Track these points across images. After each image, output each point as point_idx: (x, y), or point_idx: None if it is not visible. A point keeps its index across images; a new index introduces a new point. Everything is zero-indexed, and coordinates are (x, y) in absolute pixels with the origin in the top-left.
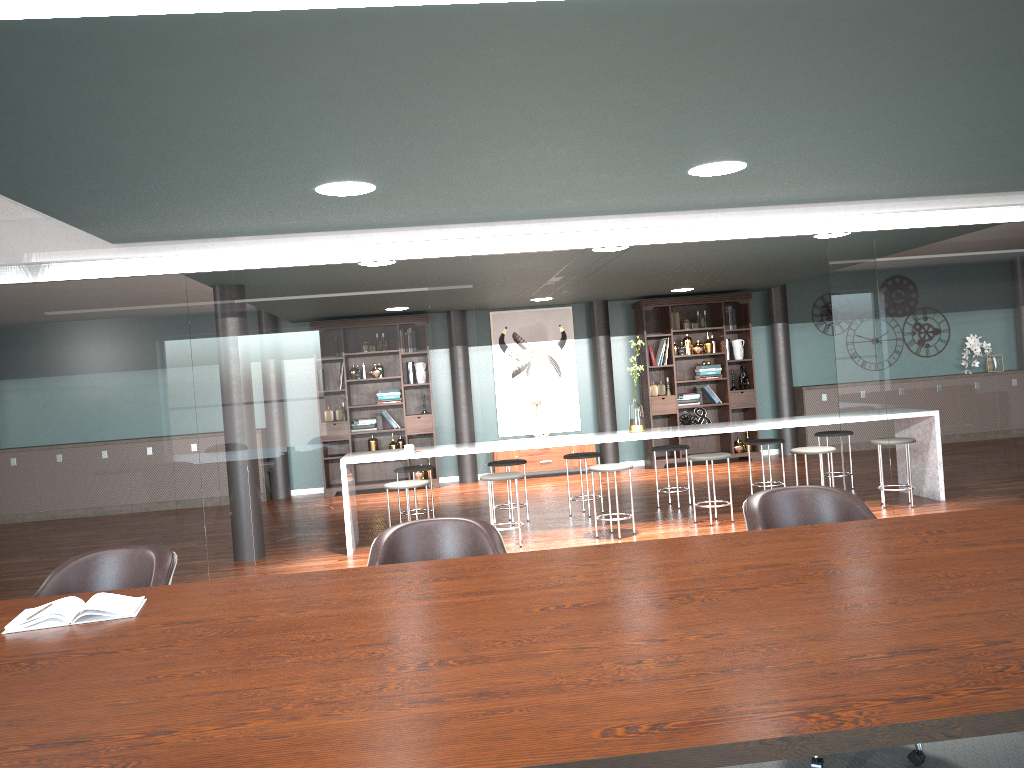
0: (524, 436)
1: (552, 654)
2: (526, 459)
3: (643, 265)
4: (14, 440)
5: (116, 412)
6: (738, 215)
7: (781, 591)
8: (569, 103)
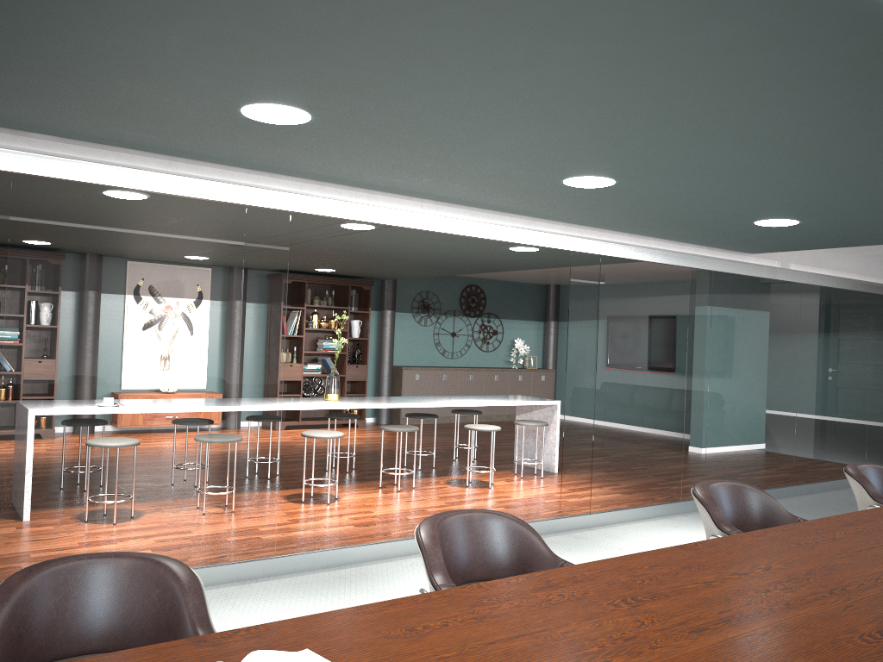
0: None
1: None
2: None
3: (346, 245)
4: None
5: None
6: (521, 222)
7: None
8: (645, 95)
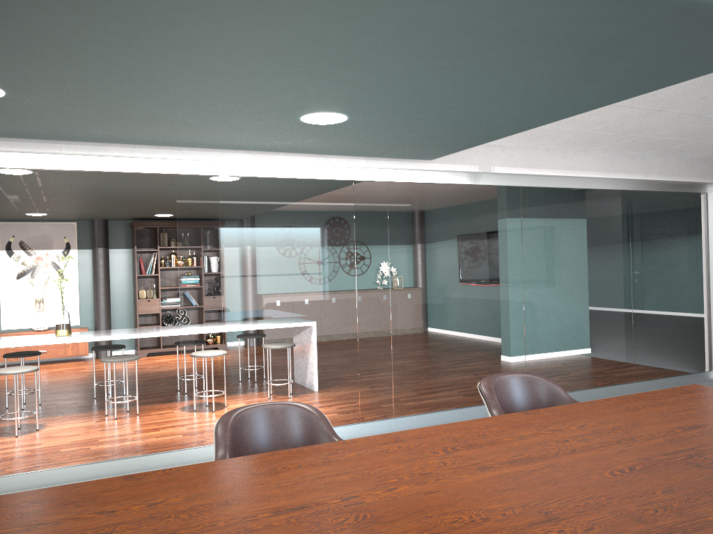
0: (27, 329)
1: None
2: (23, 349)
3: (84, 191)
4: None
5: None
6: (84, 149)
7: None
8: None
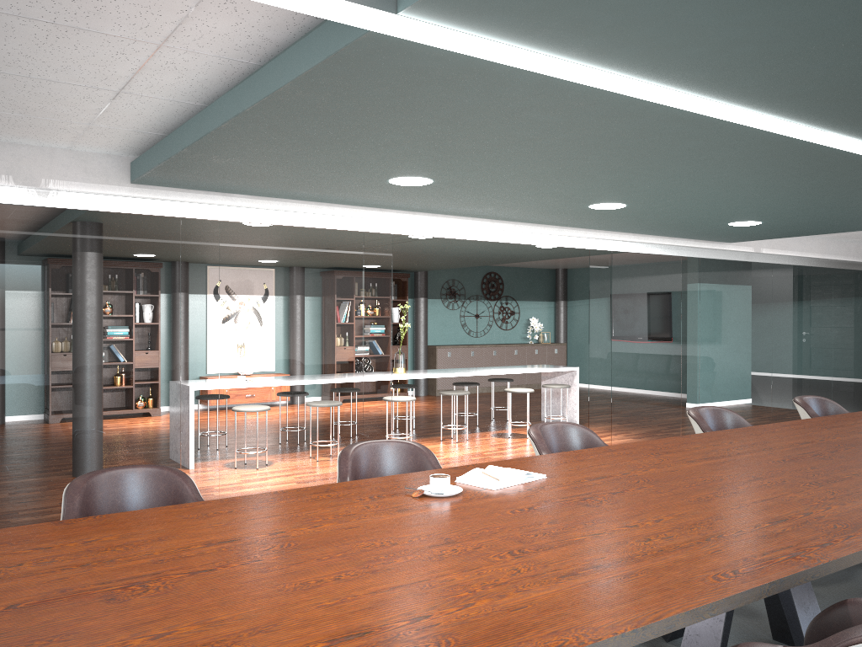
0: None
1: (852, 477)
2: None
3: (403, 248)
4: (6, 355)
5: (109, 334)
6: (552, 230)
7: (852, 451)
8: (649, 167)
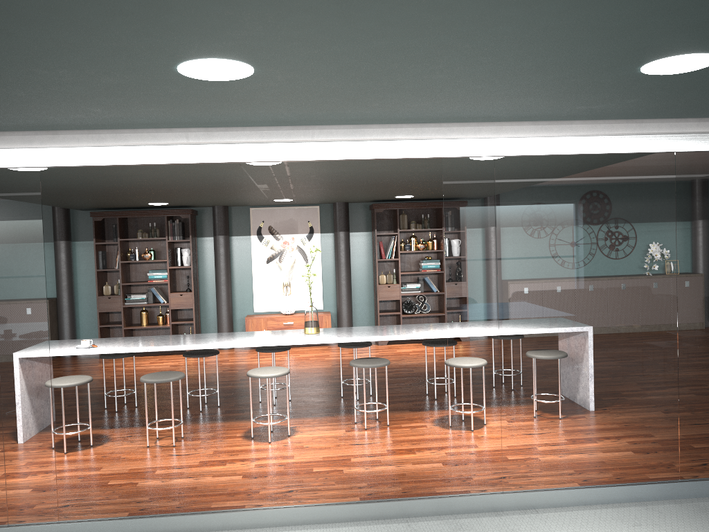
0: (275, 312)
1: None
2: None
3: (330, 177)
4: None
5: None
6: (338, 133)
7: None
8: None
